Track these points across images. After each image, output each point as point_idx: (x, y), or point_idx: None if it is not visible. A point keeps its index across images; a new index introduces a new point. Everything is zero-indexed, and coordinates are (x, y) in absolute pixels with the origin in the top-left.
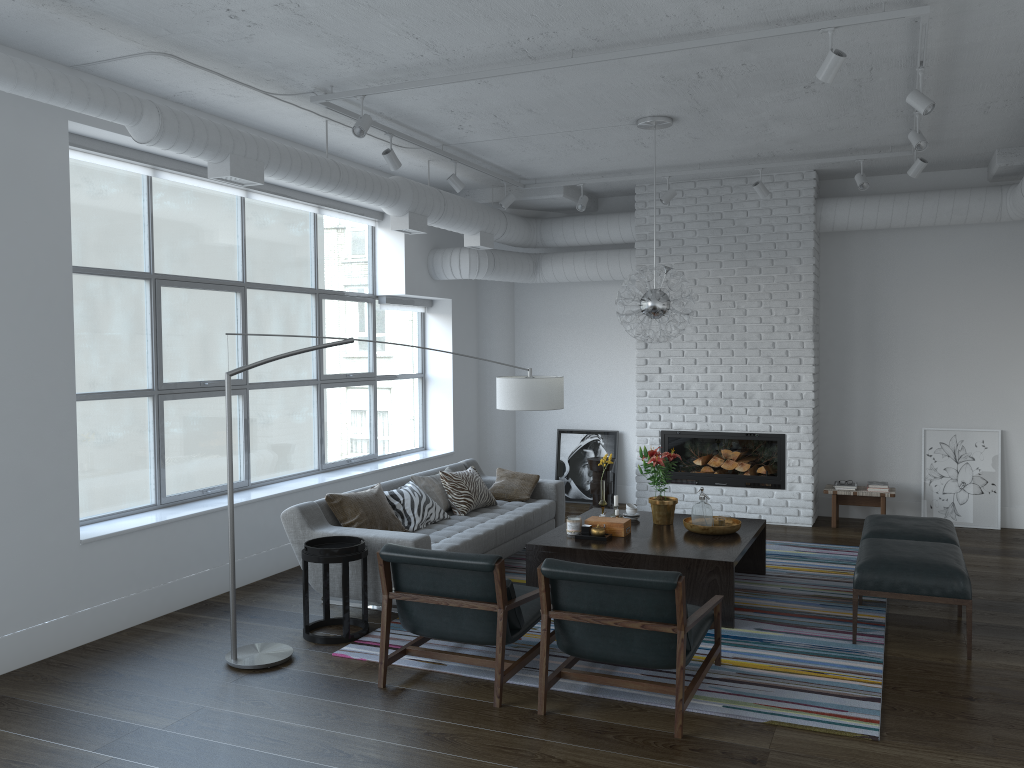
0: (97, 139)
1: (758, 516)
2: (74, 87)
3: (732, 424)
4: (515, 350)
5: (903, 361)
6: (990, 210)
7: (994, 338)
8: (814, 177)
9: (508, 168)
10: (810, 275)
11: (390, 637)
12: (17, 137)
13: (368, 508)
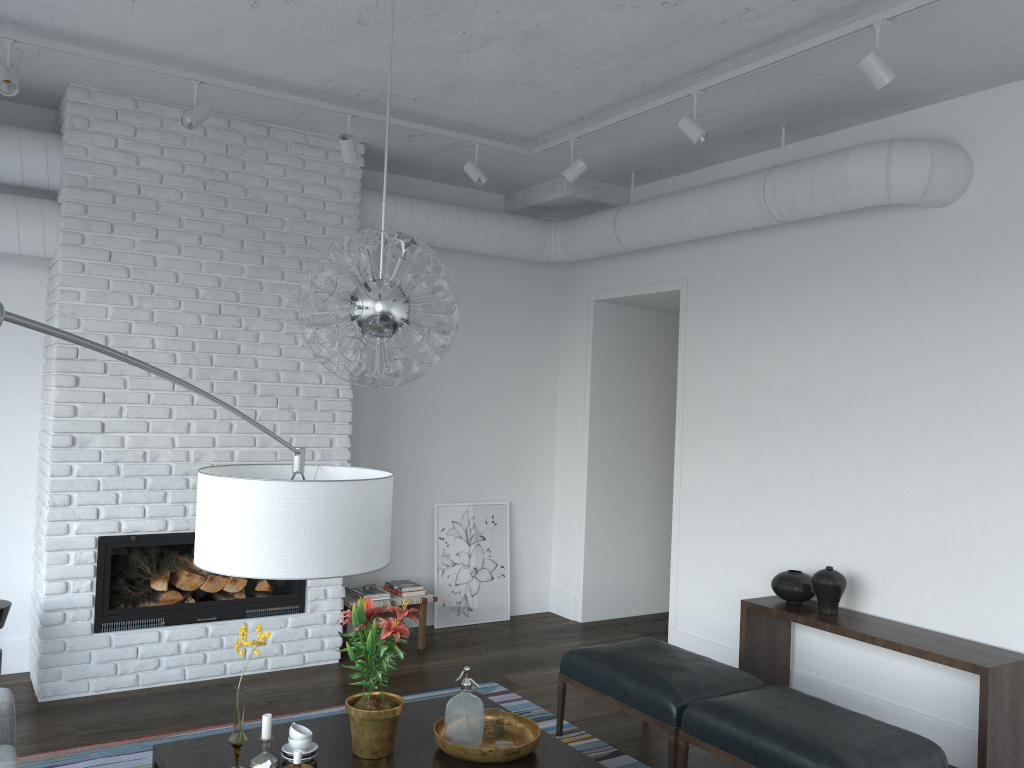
0: None
1: (264, 661)
2: None
3: None
4: None
5: (416, 418)
6: (536, 245)
7: (505, 394)
8: (363, 153)
9: None
10: None
11: None
12: None
13: None
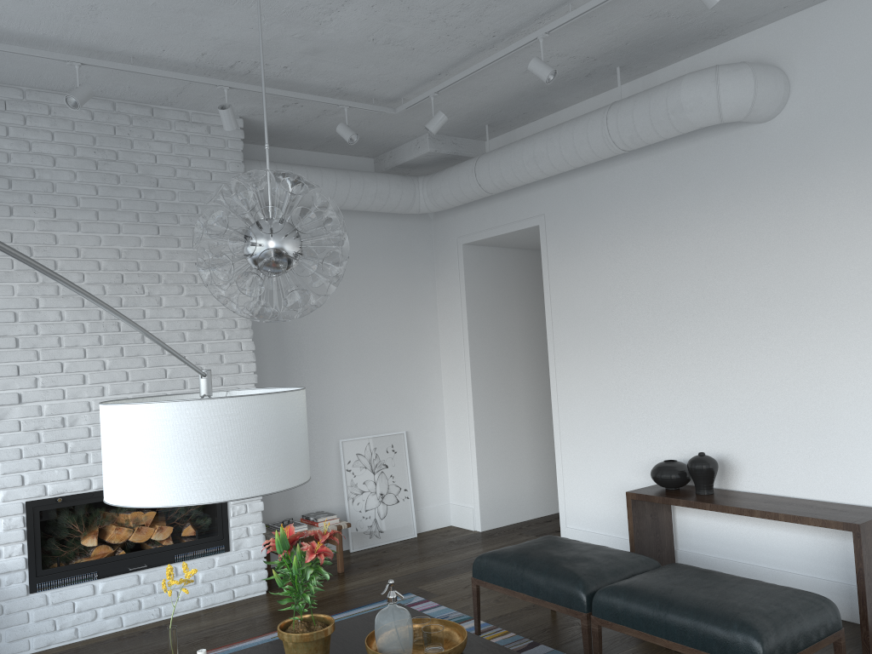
0: None
1: (197, 601)
2: None
3: None
4: None
5: (315, 365)
6: (406, 198)
7: (392, 335)
8: (242, 126)
9: None
10: None
11: None
12: None
13: None
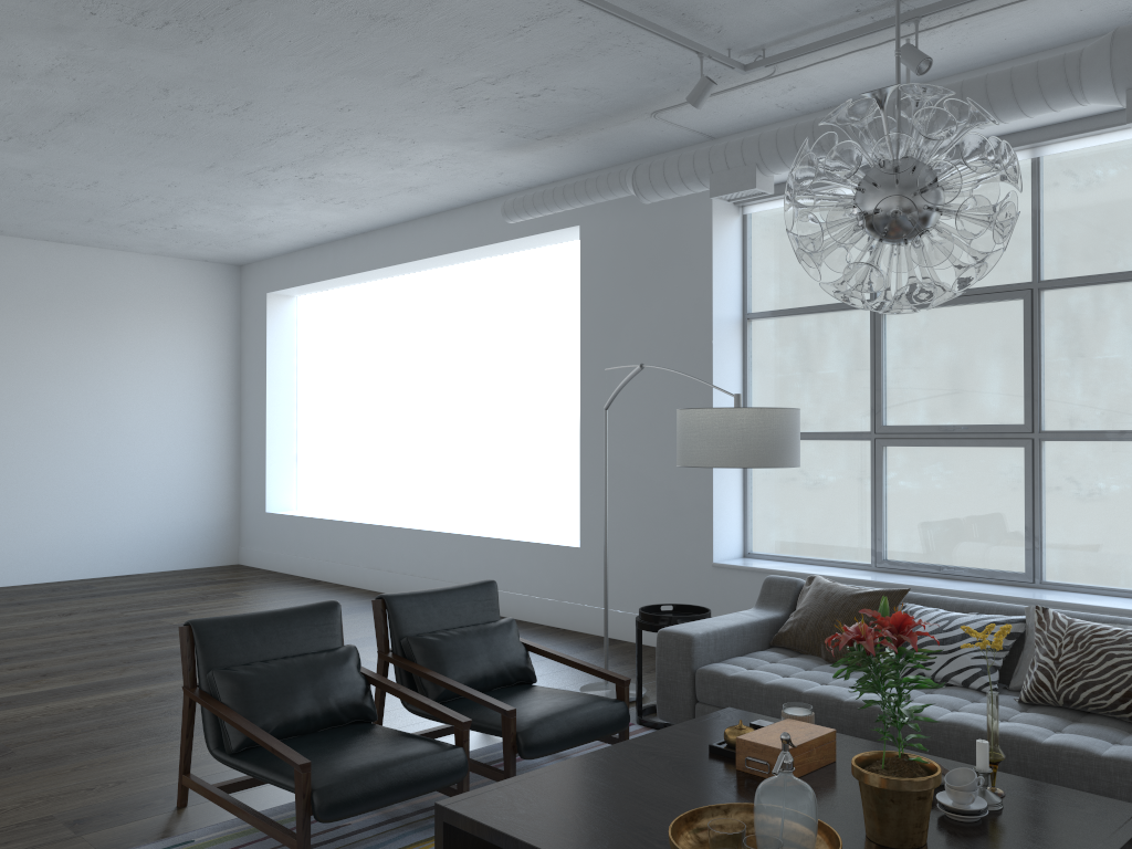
0: (785, 181)
1: None
2: (575, 190)
3: None
4: None
5: None
6: None
7: None
8: None
9: None
10: None
11: (631, 735)
12: (673, 220)
13: (813, 606)
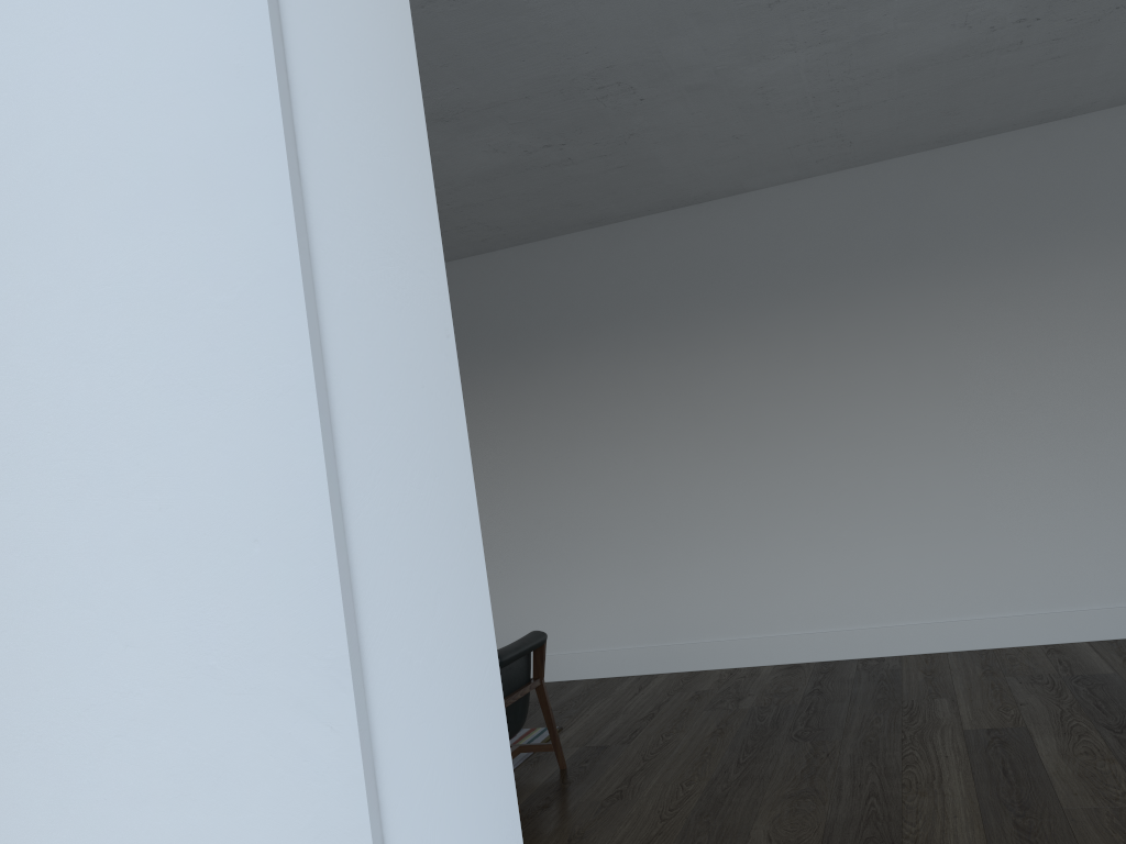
0: None
1: None
2: None
3: None
4: None
5: None
6: None
7: None
8: None
9: None
10: None
11: None
12: None
13: None
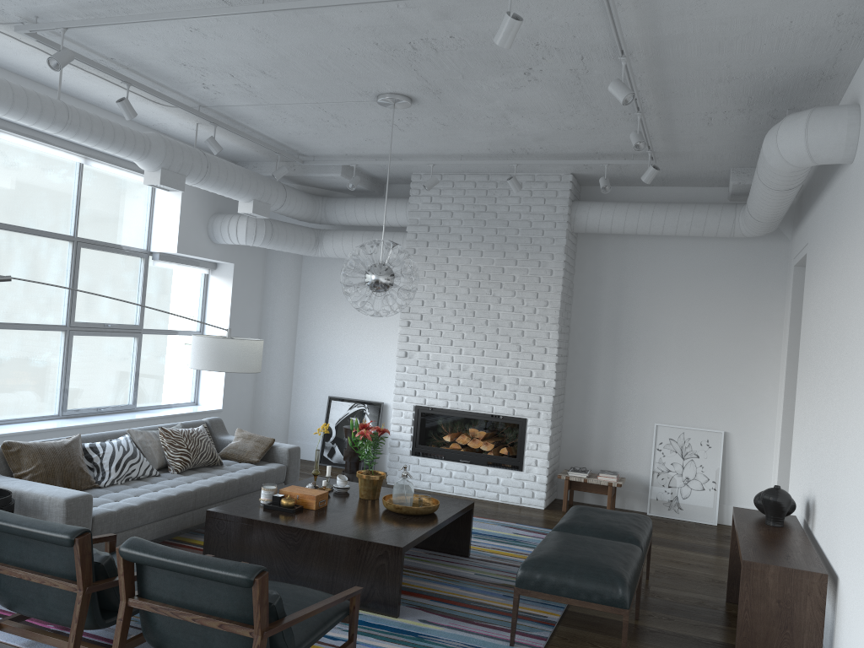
0: None
1: (496, 495)
2: None
3: (480, 405)
4: (298, 318)
5: (642, 359)
6: (725, 225)
7: (724, 345)
8: (571, 180)
9: (281, 141)
10: (560, 271)
11: None
12: None
13: (49, 459)
